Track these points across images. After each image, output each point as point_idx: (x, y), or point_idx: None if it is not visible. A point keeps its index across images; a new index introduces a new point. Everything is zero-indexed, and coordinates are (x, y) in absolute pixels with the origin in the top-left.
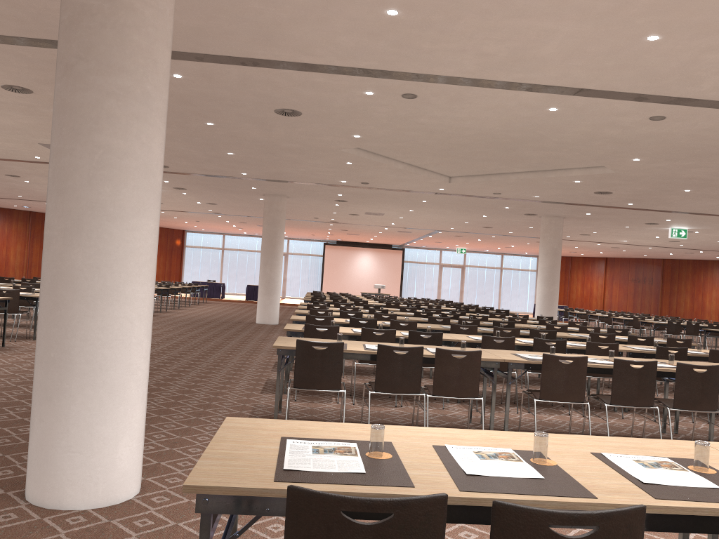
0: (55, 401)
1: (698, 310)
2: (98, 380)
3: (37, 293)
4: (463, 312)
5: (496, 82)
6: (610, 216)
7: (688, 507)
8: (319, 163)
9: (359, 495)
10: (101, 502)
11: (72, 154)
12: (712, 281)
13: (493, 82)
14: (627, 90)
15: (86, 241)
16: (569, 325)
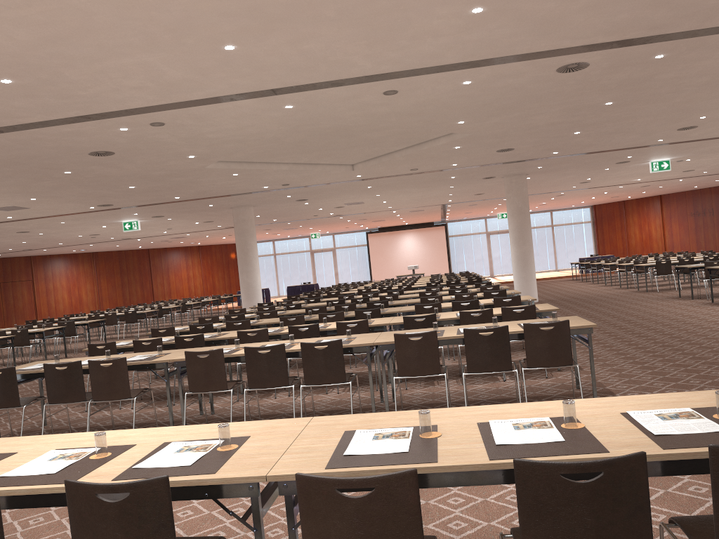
0: None
1: None
2: None
3: None
4: (400, 291)
5: (195, 101)
6: (565, 165)
7: None
8: (214, 179)
9: None
10: None
11: None
12: None
13: (193, 101)
14: (311, 82)
15: None
16: (481, 291)
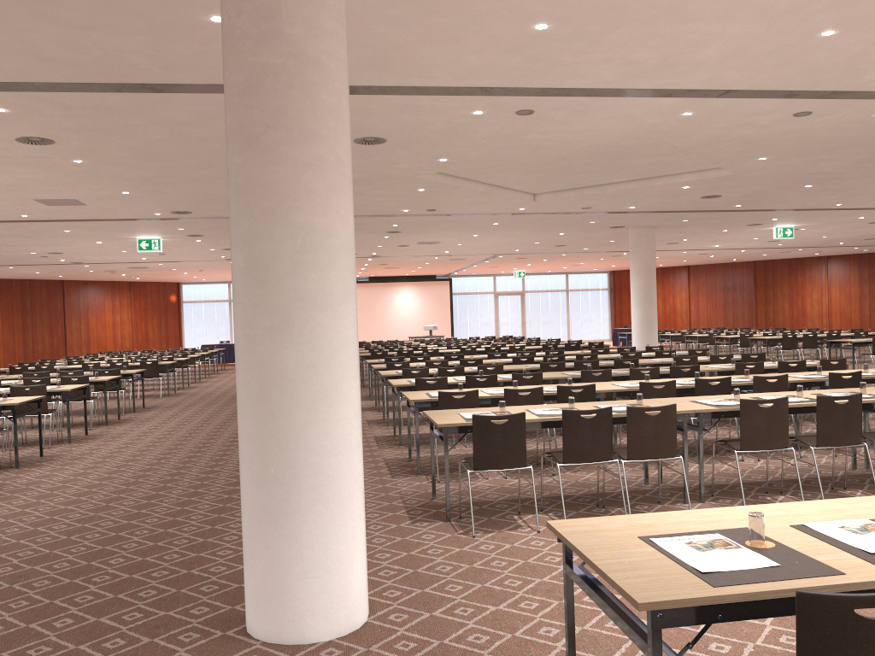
0: (283, 523)
1: (799, 316)
2: (327, 494)
3: (61, 386)
4: (561, 351)
5: (632, 90)
6: (709, 221)
7: None
8: (383, 193)
9: (806, 589)
10: (344, 629)
11: (271, 239)
12: (811, 282)
13: (630, 90)
14: (779, 88)
15: (298, 338)
16: (689, 355)
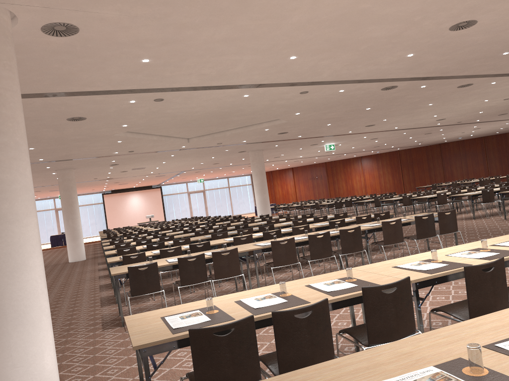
0: None
1: (351, 189)
2: (24, 320)
3: None
4: (214, 223)
5: (211, 86)
6: (289, 144)
7: (345, 296)
8: (98, 145)
9: None
10: None
11: None
12: (355, 171)
13: (210, 87)
14: (285, 82)
15: None
16: (279, 218)
